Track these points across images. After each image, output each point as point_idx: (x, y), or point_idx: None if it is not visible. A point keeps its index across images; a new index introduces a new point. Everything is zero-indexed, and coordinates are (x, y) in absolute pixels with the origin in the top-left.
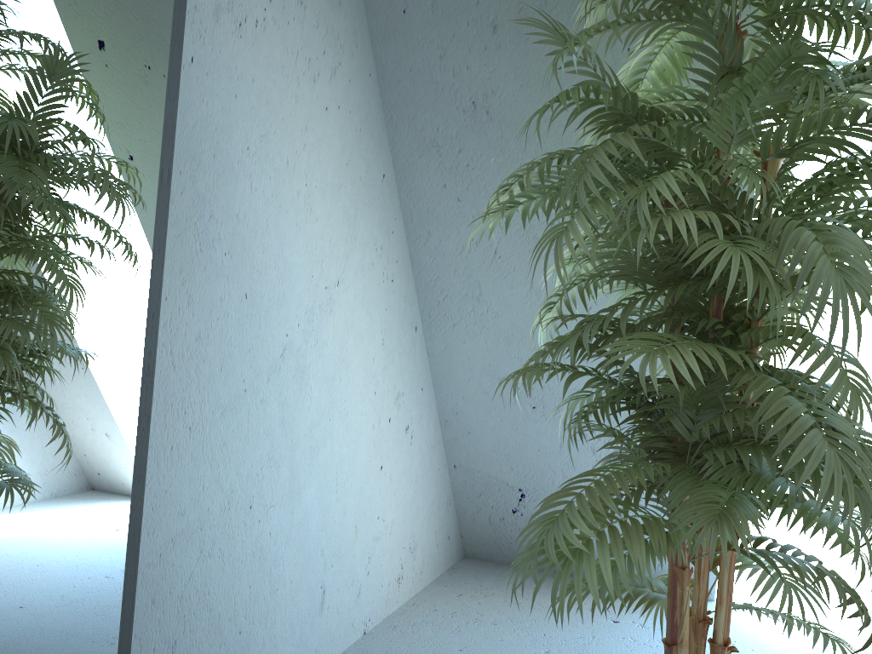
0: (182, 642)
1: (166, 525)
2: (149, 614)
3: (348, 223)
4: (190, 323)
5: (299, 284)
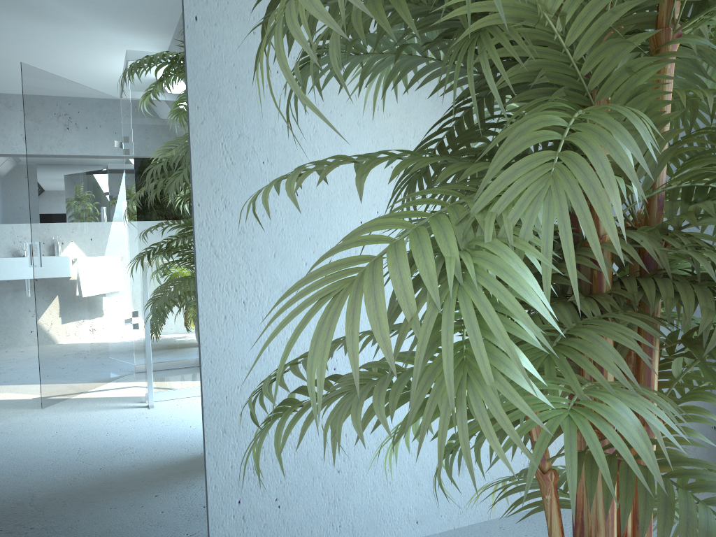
0: (264, 467)
1: (229, 375)
2: (221, 440)
3: (443, 110)
4: (229, 221)
5: (372, 176)
